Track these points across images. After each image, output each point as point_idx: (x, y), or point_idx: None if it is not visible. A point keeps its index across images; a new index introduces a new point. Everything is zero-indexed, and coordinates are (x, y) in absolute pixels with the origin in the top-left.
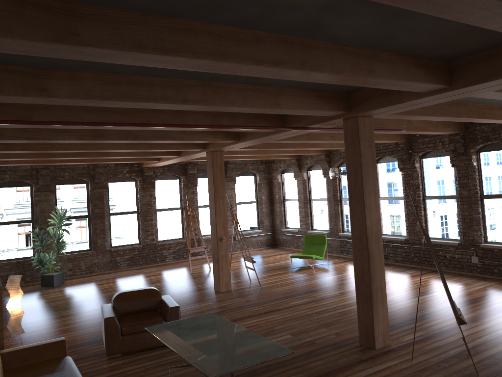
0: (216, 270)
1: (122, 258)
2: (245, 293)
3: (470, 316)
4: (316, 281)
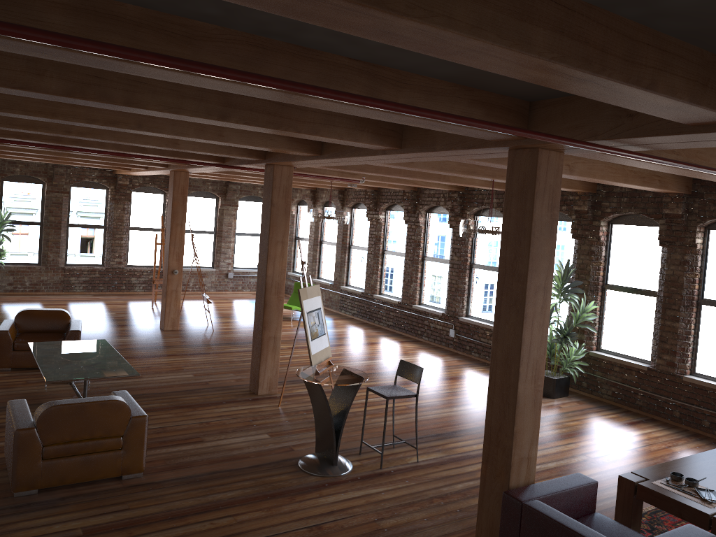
0: (164, 306)
1: (78, 279)
2: (190, 334)
3: (385, 382)
4: None
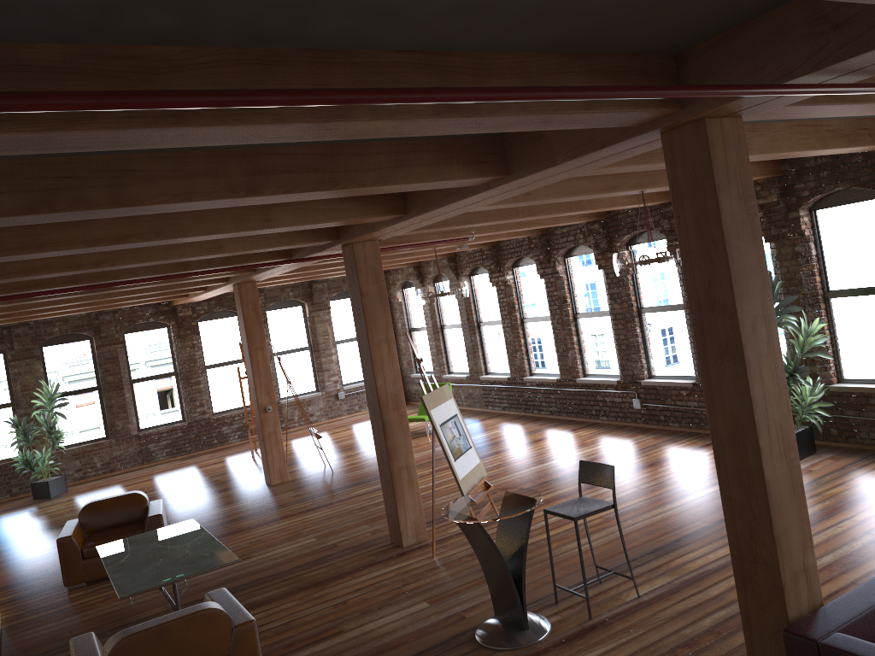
0: (264, 455)
1: (158, 445)
2: (304, 483)
3: (567, 490)
4: (416, 455)
